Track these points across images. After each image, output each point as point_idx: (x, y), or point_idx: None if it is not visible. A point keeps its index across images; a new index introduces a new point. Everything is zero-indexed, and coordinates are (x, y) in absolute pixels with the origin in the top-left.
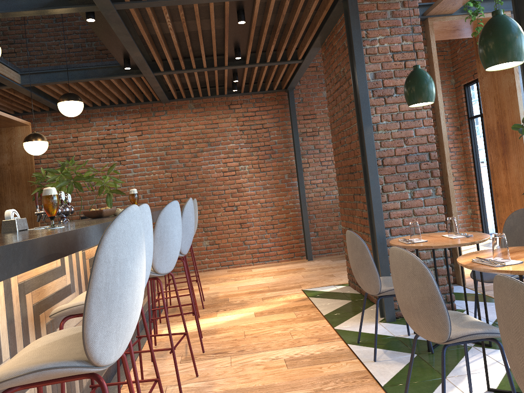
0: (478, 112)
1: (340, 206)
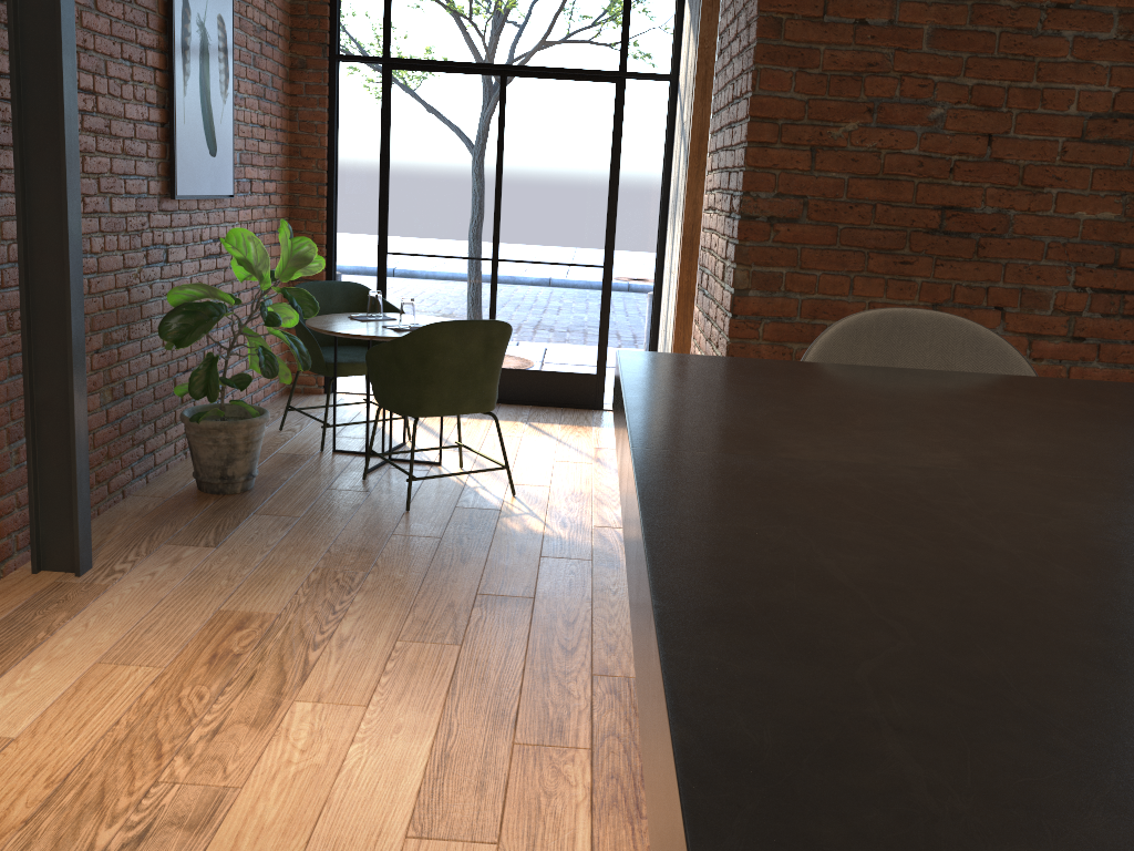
0: (375, 51)
1: (741, 337)
